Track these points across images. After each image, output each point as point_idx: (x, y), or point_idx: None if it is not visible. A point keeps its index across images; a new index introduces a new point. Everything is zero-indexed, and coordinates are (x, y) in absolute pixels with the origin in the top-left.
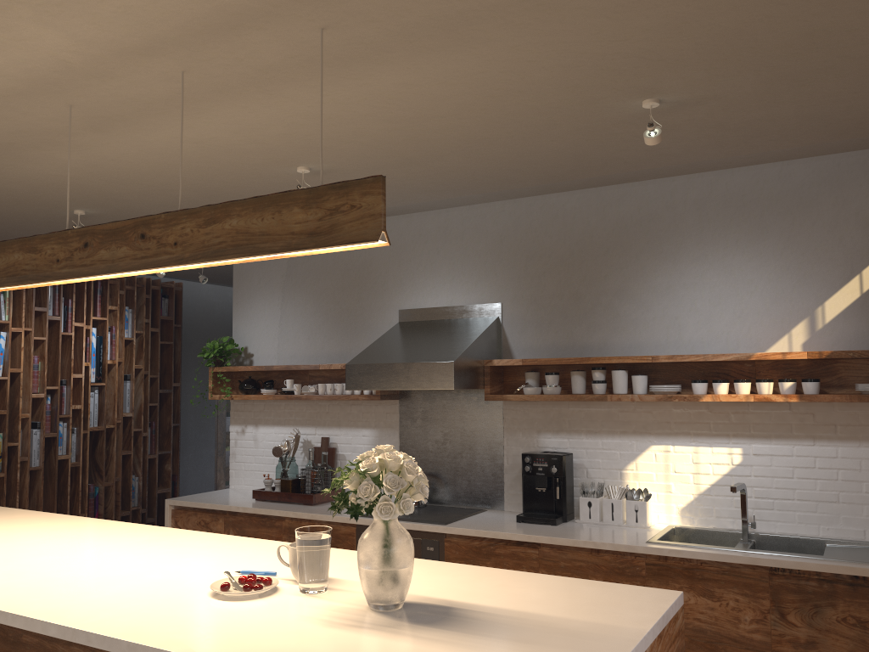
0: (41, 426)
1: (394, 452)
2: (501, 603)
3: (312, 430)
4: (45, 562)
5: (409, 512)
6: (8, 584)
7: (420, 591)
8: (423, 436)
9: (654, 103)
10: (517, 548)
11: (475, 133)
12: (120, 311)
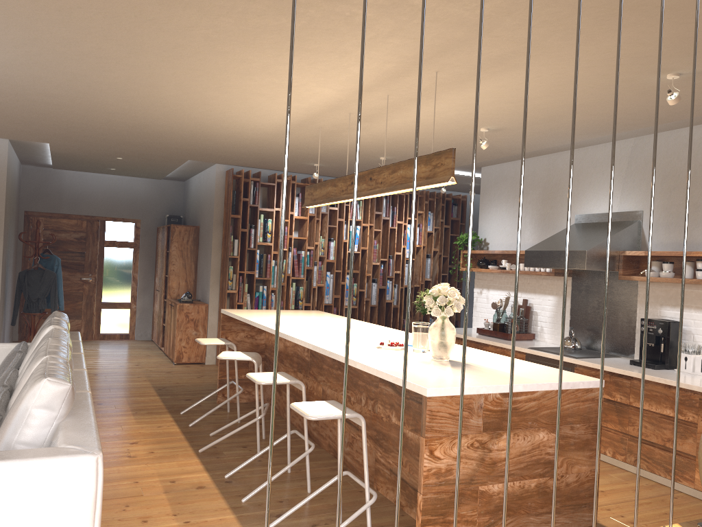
0: (377, 282)
1: (446, 286)
2: (495, 367)
3: (519, 294)
4: (328, 331)
5: (449, 315)
6: (308, 334)
7: (466, 359)
8: (585, 303)
9: (673, 76)
10: (617, 378)
11: (571, 103)
12: (425, 214)
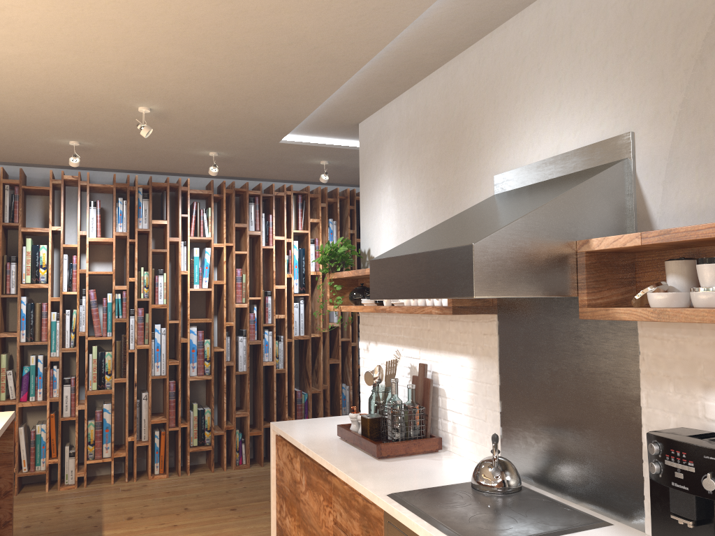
0: (246, 334)
1: None
2: None
3: (416, 353)
4: None
5: None
6: None
7: None
8: (526, 375)
9: None
10: None
11: None
12: (324, 224)
